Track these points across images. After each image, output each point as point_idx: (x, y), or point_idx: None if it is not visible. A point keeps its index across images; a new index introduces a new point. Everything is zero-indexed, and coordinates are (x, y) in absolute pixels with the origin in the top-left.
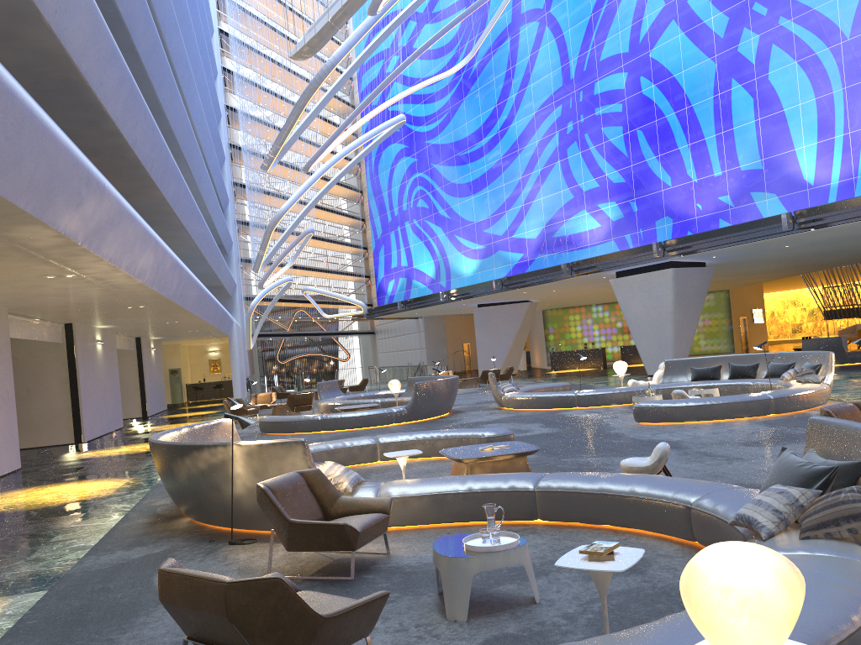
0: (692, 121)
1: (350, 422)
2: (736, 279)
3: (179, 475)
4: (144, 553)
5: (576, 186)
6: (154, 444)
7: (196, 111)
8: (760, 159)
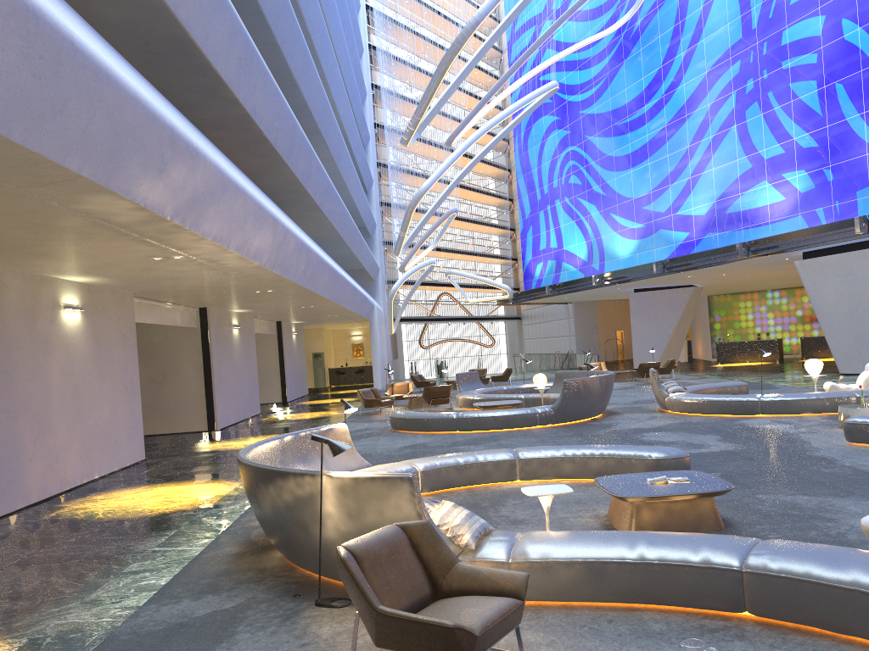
0: None
1: (488, 422)
2: None
3: (263, 505)
4: (212, 607)
5: (755, 153)
6: (239, 462)
7: (336, 85)
8: None
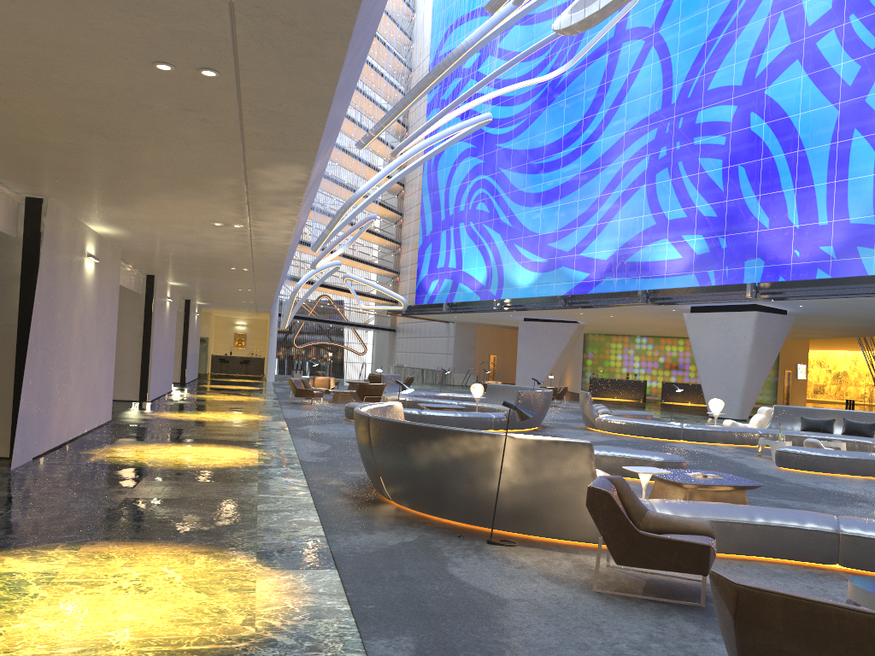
0: (802, 165)
1: (449, 421)
2: (797, 331)
3: (417, 459)
4: (395, 539)
5: (660, 213)
6: (382, 421)
7: None
8: (873, 214)
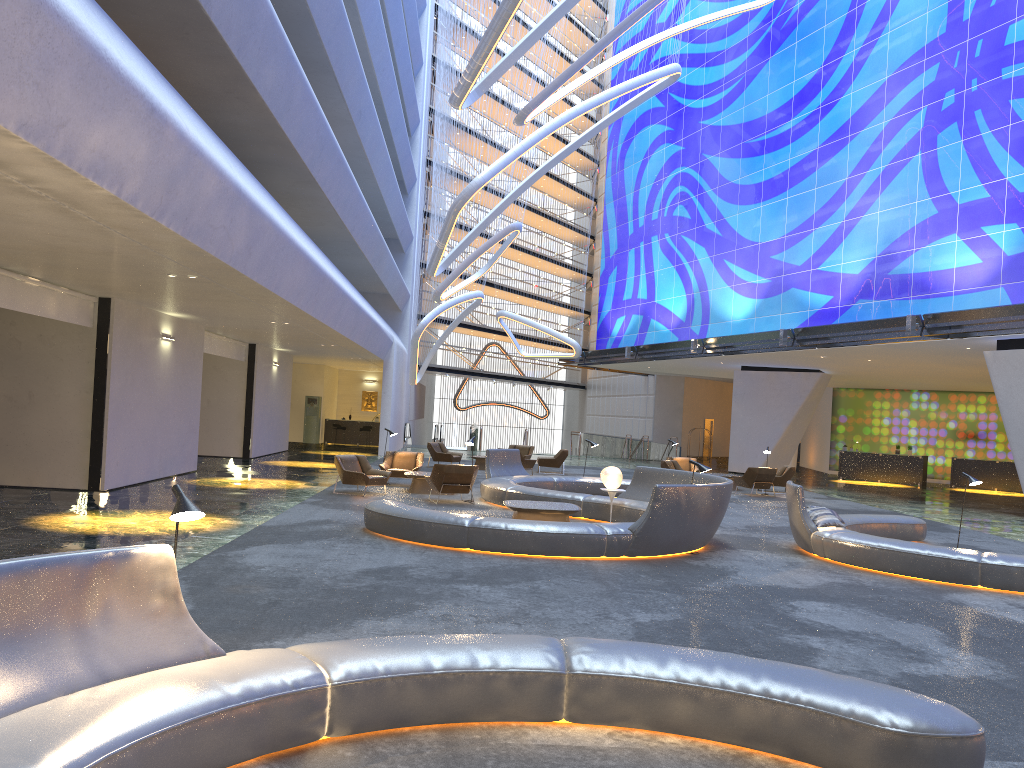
0: None
1: (521, 540)
2: None
3: None
4: None
5: (945, 194)
6: None
7: (369, 13)
8: None
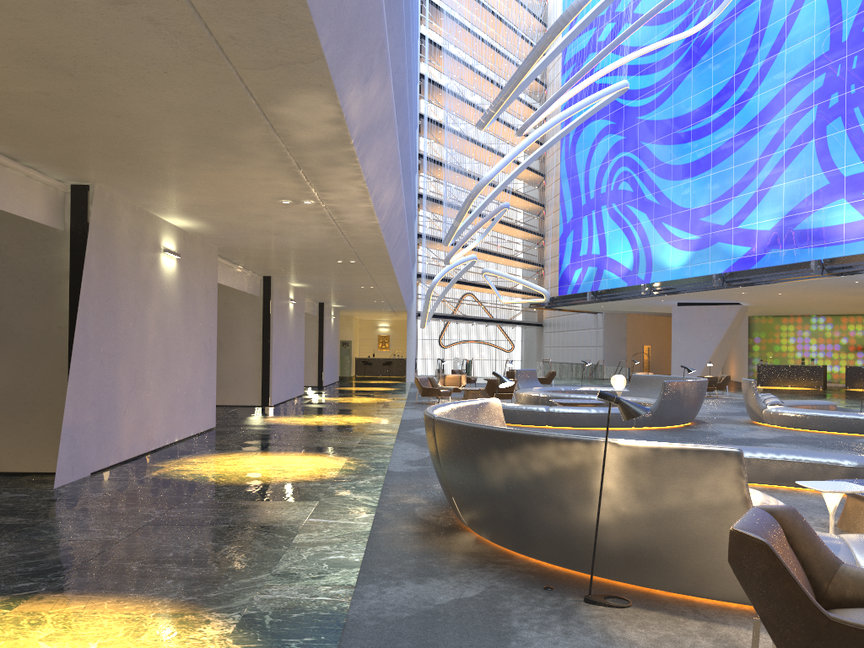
0: None
1: (581, 419)
2: None
3: (490, 476)
4: (450, 594)
5: (834, 169)
6: (446, 424)
7: None
8: None
